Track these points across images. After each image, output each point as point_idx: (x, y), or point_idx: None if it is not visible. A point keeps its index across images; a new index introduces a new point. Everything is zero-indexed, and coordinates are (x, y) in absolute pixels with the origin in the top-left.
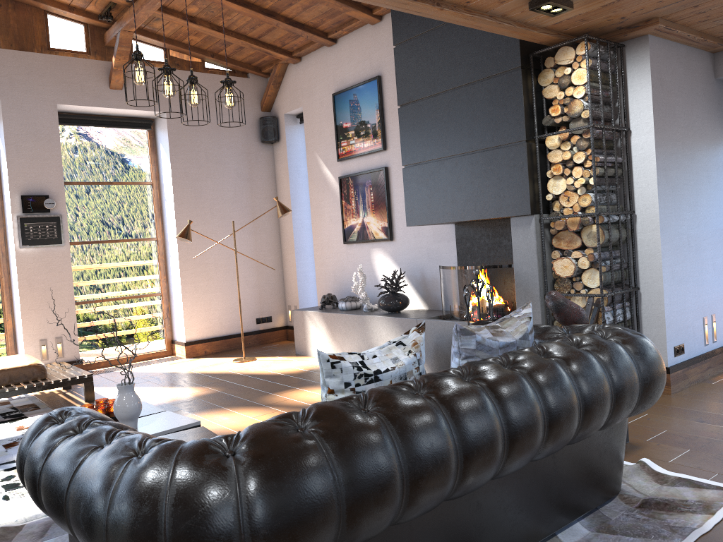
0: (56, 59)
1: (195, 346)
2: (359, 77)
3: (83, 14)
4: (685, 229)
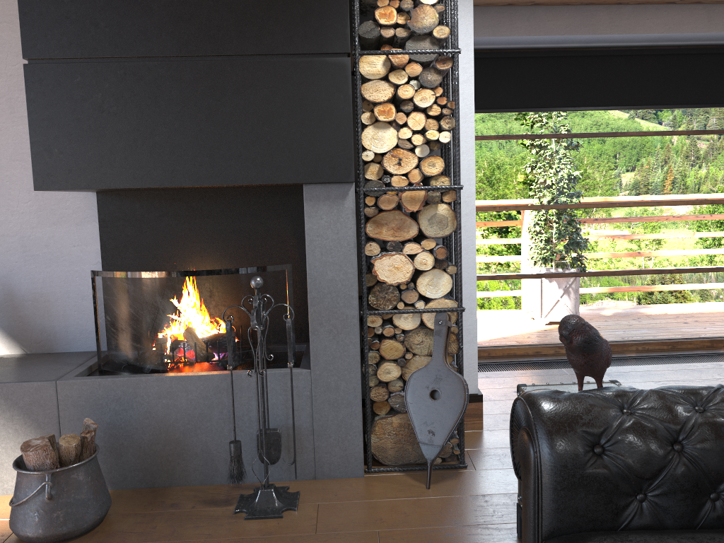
0: None
1: None
2: None
3: None
4: None
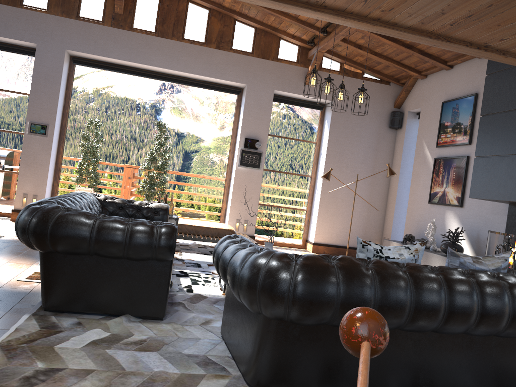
0: (279, 65)
1: (318, 246)
2: (463, 92)
3: (299, 40)
4: None
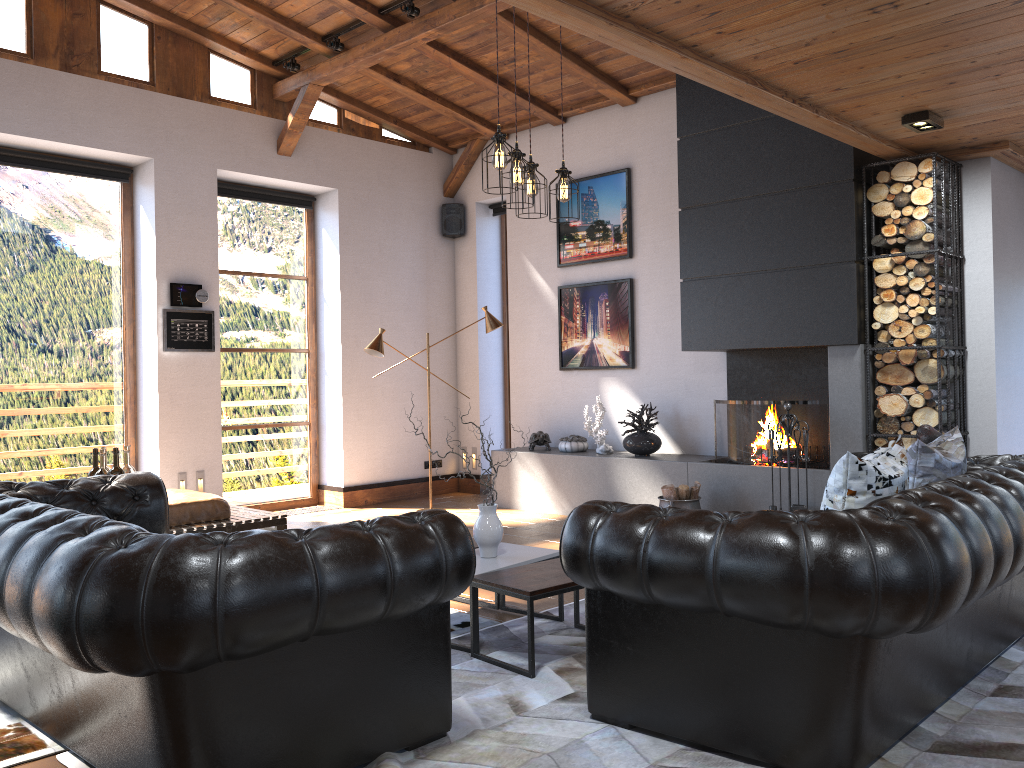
0: (219, 112)
1: (354, 492)
2: (598, 167)
3: (256, 58)
4: (1012, 370)
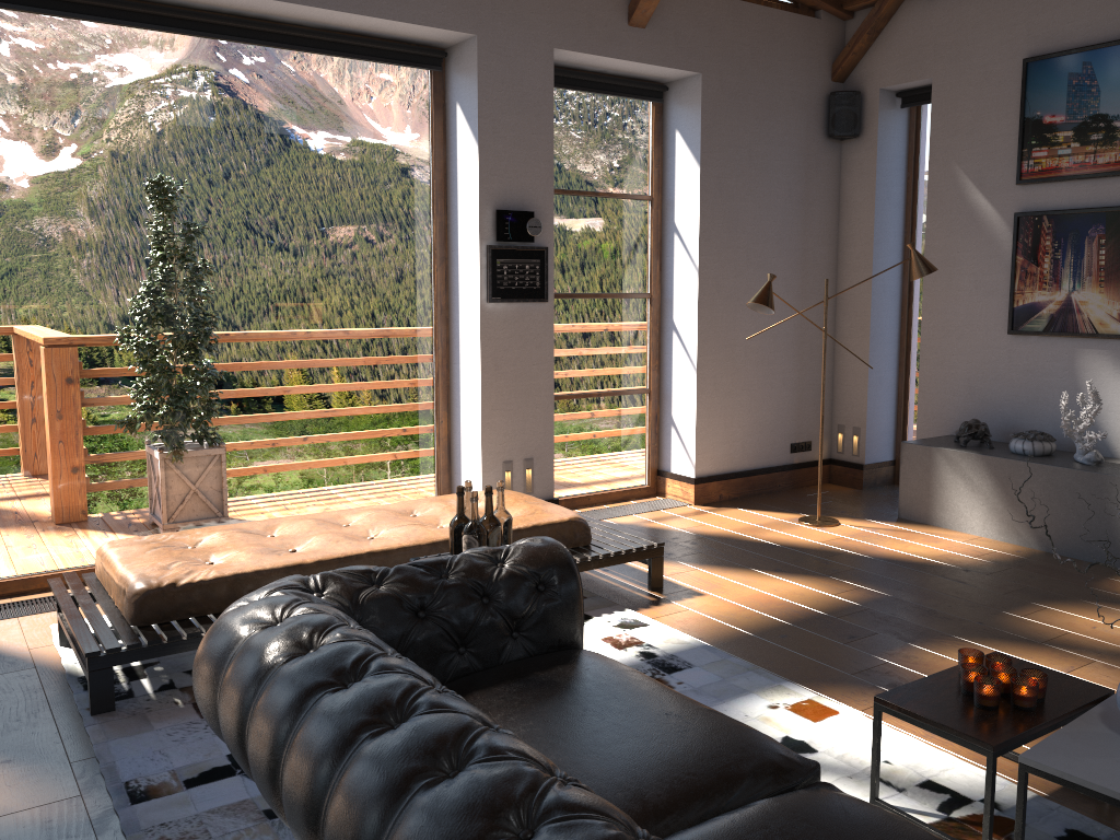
0: None
1: (707, 485)
2: (1103, 31)
3: None
4: None
